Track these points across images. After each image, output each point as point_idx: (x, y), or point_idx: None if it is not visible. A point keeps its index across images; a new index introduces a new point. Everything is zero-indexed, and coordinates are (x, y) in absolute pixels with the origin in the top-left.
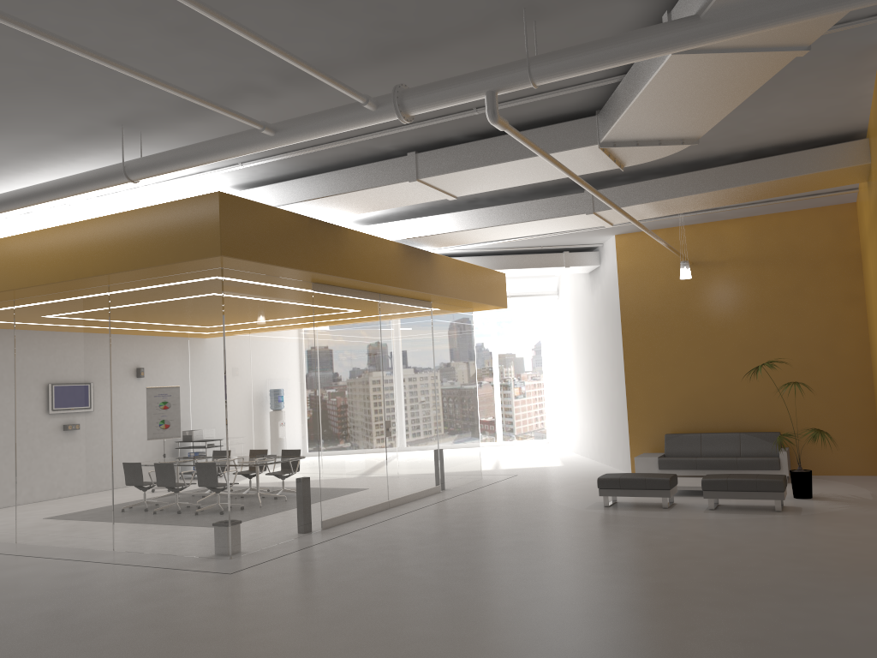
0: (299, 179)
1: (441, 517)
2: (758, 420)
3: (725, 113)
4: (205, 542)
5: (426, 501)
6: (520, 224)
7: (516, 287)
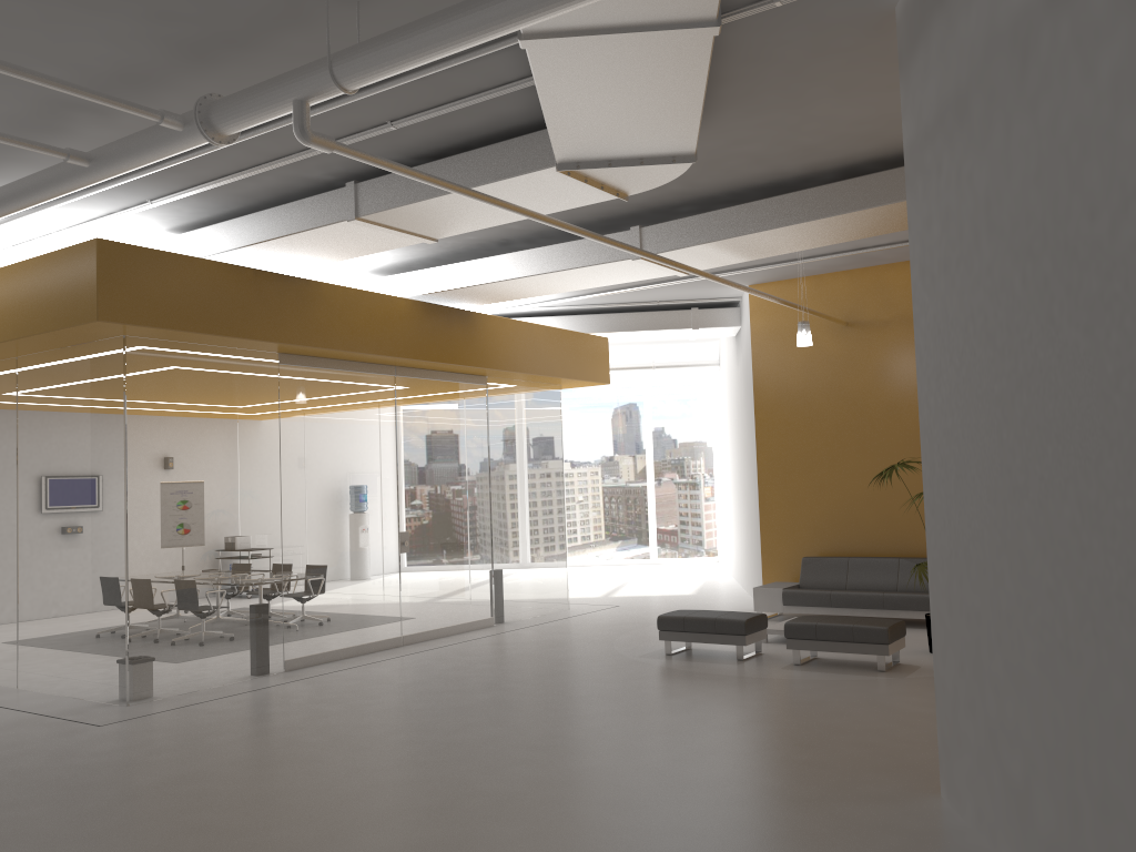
0: (234, 220)
1: (445, 661)
2: None
3: (695, 118)
4: (103, 684)
5: (459, 638)
6: (556, 273)
7: (673, 354)
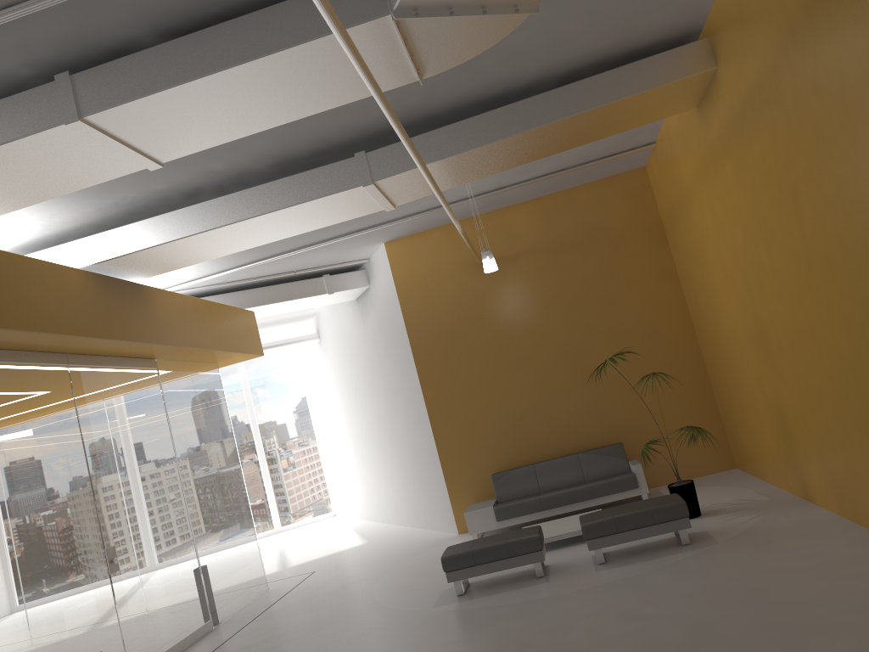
0: None
1: None
2: (592, 433)
3: None
4: None
5: None
6: (269, 215)
7: (266, 338)
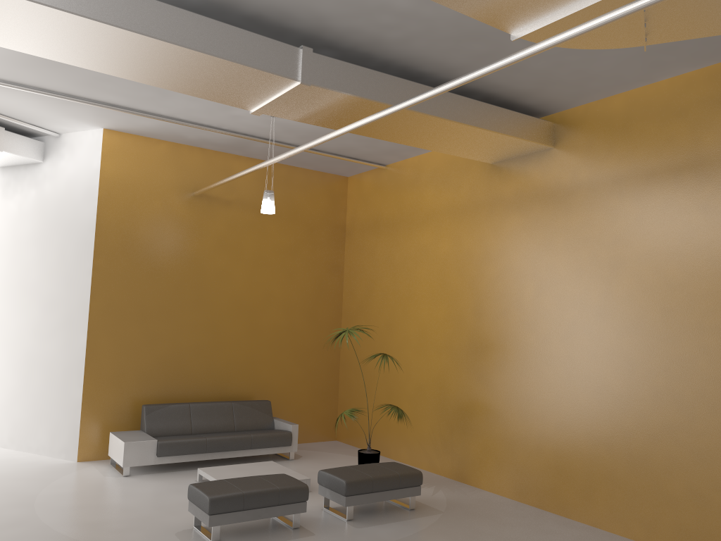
0: None
1: None
2: (241, 386)
3: None
4: None
5: None
6: (185, 51)
7: None
